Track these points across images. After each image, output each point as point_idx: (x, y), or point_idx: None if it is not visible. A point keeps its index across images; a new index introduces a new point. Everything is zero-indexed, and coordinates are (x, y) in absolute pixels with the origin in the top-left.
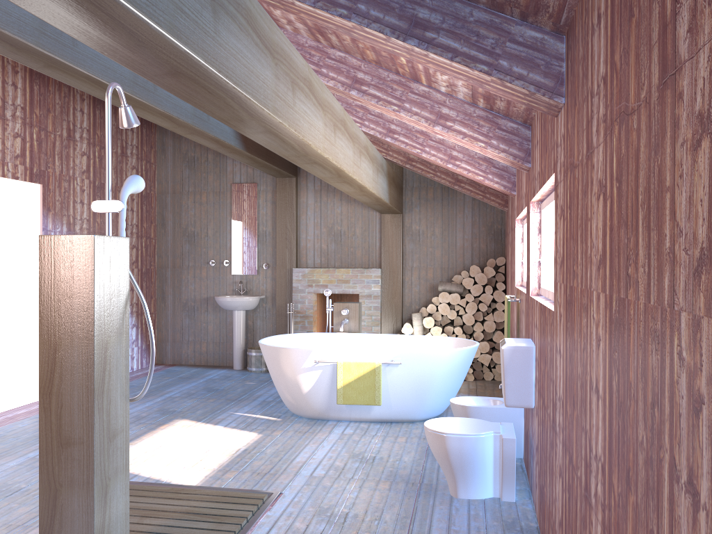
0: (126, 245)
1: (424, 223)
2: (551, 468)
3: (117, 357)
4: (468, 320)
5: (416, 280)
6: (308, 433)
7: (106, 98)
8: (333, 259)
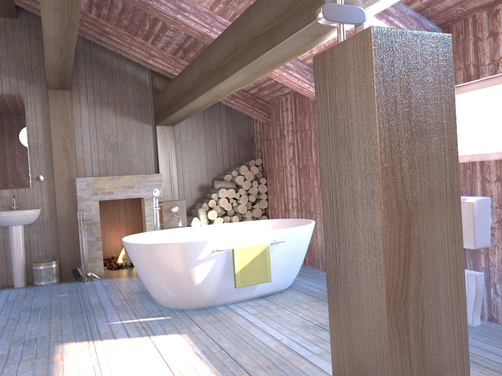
0: None
1: (191, 134)
2: None
3: None
4: (242, 210)
5: (187, 182)
6: (223, 321)
7: None
8: (111, 168)
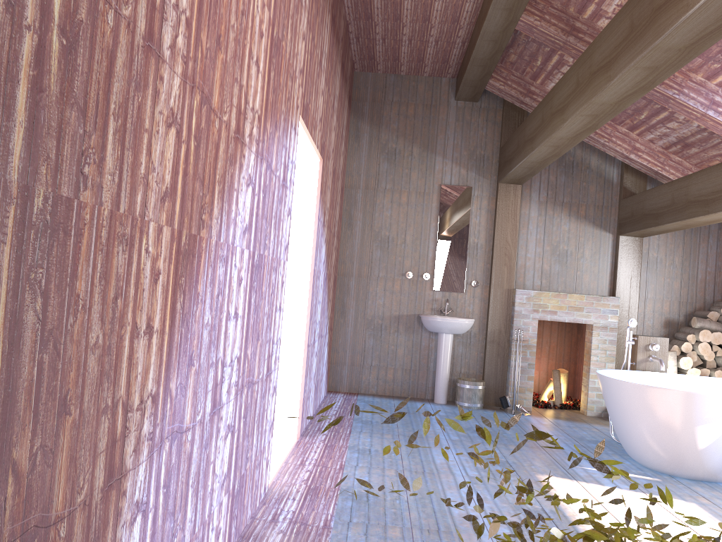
0: None
1: (663, 250)
2: None
3: None
4: None
5: (649, 313)
6: None
7: None
8: (555, 281)
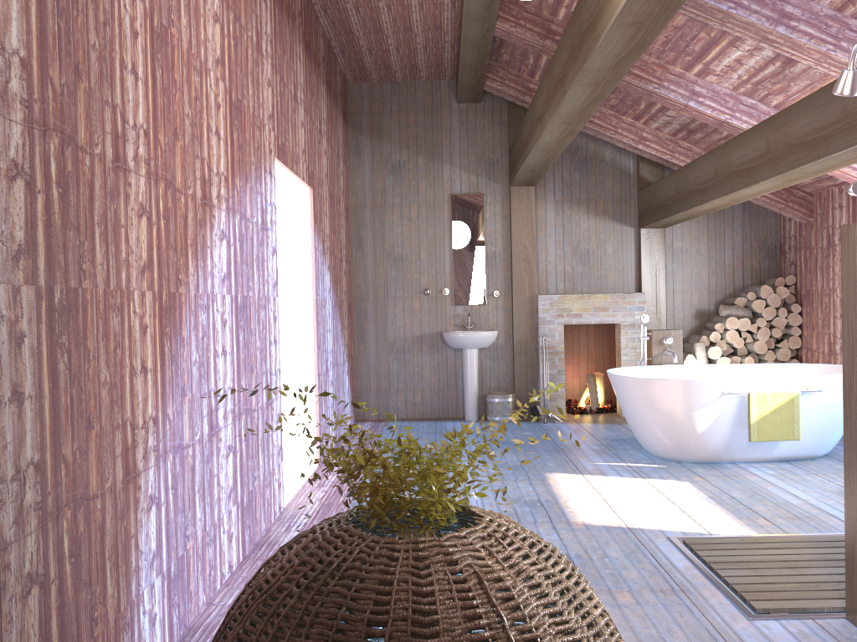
0: None
1: (687, 239)
2: None
3: None
4: (760, 348)
5: (679, 306)
6: (732, 477)
7: None
8: (579, 283)
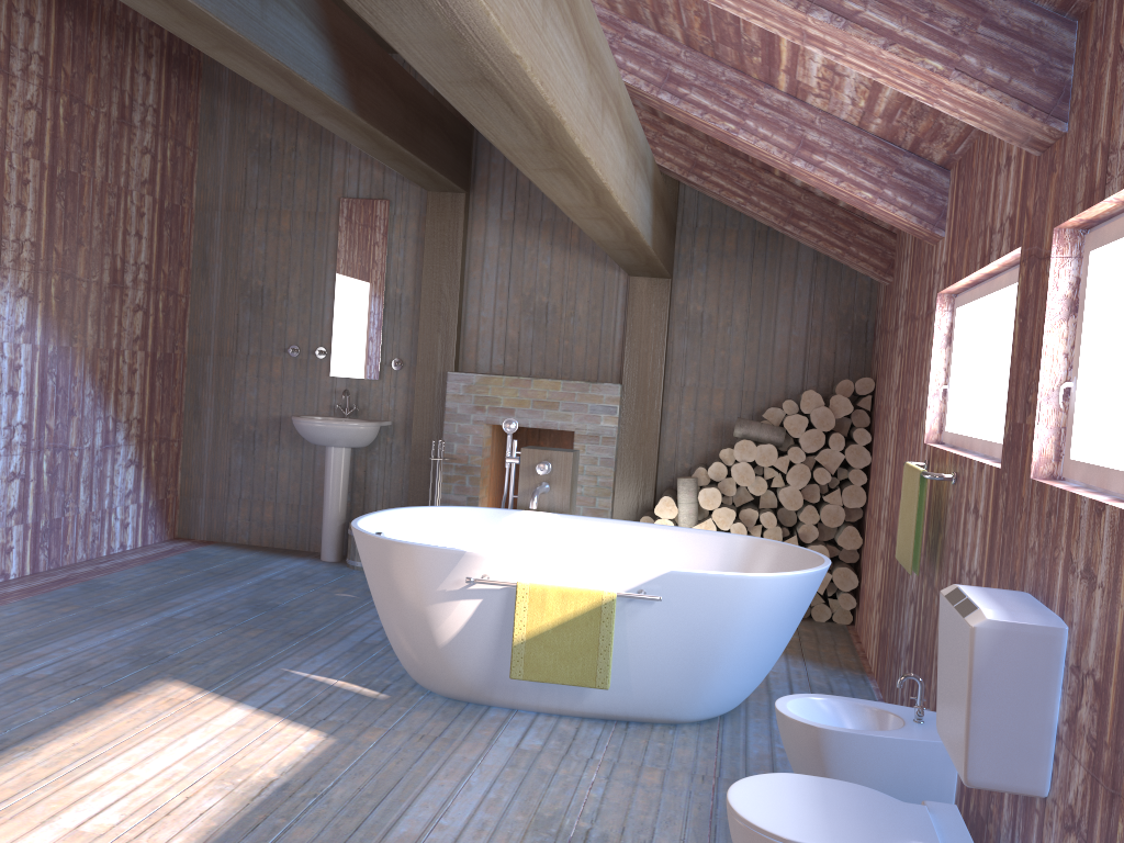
0: None
1: (713, 300)
2: None
3: None
4: (790, 501)
5: (688, 412)
6: (440, 742)
7: None
8: (528, 359)
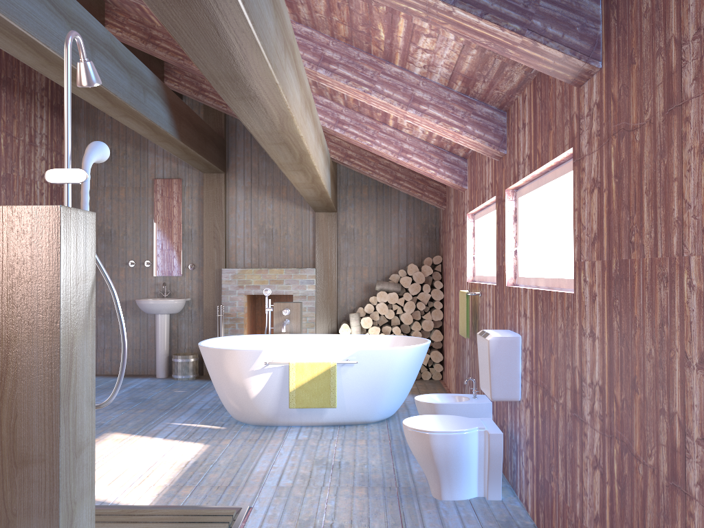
0: (93, 222)
1: (359, 222)
2: (570, 460)
3: (83, 355)
4: (406, 320)
5: (351, 280)
6: (260, 441)
7: (65, 48)
8: (264, 258)
